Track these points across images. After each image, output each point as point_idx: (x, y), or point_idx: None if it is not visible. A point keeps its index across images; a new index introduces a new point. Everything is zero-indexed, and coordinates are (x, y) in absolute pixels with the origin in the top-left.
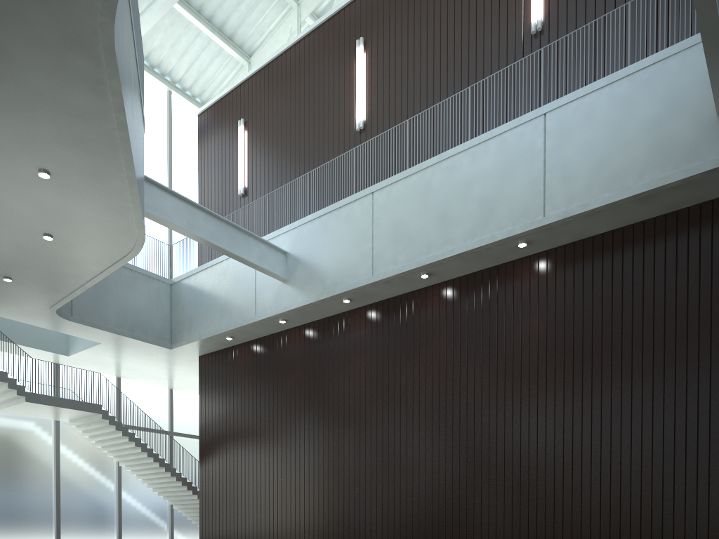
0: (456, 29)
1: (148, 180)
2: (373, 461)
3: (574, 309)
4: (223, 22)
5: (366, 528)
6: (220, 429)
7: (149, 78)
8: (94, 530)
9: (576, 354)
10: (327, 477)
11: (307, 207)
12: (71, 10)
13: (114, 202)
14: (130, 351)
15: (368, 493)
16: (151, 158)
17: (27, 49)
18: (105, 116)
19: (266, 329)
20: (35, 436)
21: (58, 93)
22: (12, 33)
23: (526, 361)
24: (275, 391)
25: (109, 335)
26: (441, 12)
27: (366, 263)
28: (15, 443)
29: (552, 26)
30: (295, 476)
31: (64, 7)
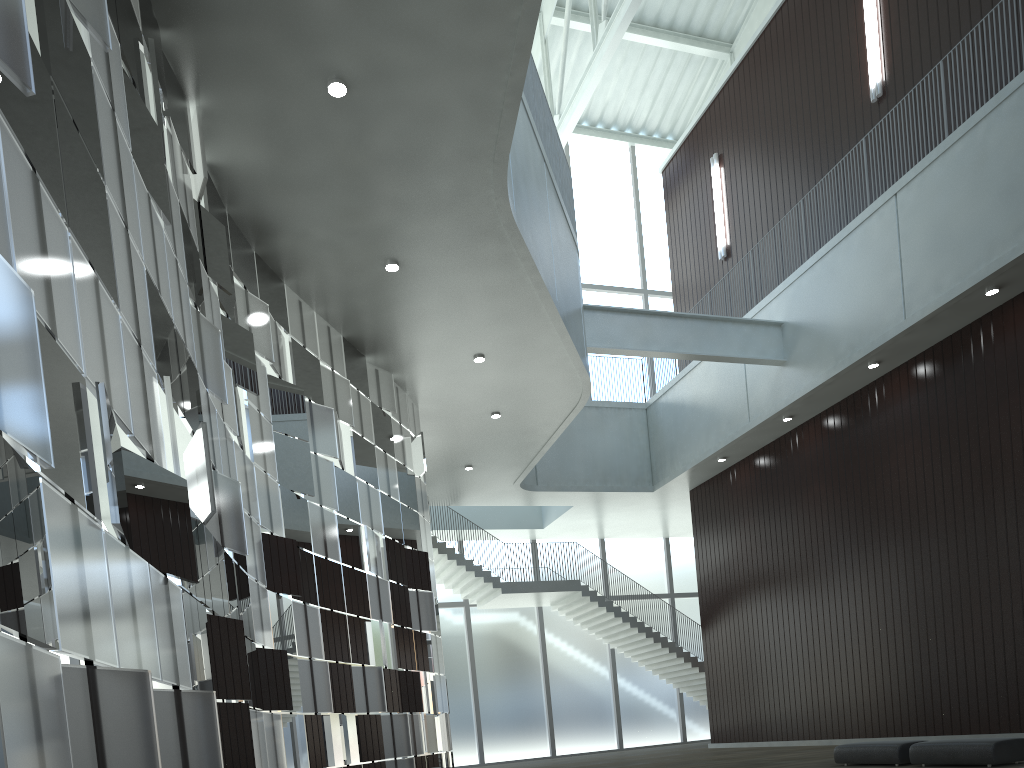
0: None
1: (590, 308)
2: (937, 592)
3: None
4: (689, 19)
5: (932, 694)
6: (722, 582)
7: (605, 144)
8: (590, 729)
9: None
10: (869, 626)
11: (810, 244)
12: (470, 208)
13: (550, 358)
14: (607, 506)
15: (933, 640)
16: (616, 246)
17: (441, 259)
18: (521, 283)
19: (767, 435)
20: (519, 629)
21: (475, 282)
22: (427, 251)
23: None
24: (788, 516)
25: (579, 494)
26: None
27: (893, 303)
28: (500, 639)
29: None
30: (824, 631)
31: (463, 209)
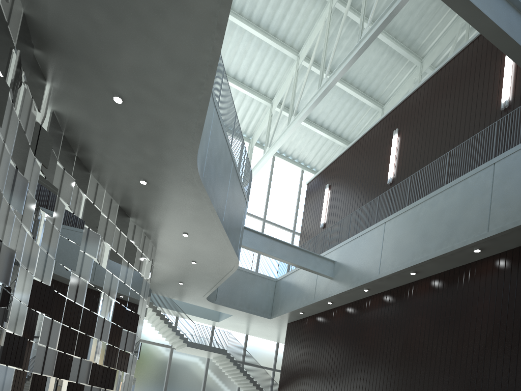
0: (453, 114)
1: (248, 229)
2: None
3: (516, 294)
4: (335, 128)
5: None
6: (291, 368)
7: (291, 165)
8: None
9: (515, 327)
10: None
11: (355, 232)
12: (180, 168)
13: (219, 244)
14: (249, 320)
15: None
16: (285, 209)
17: (167, 185)
18: (204, 207)
19: (321, 307)
20: (195, 366)
21: (183, 200)
22: (160, 180)
23: (478, 332)
24: (323, 346)
25: (235, 310)
26: (445, 106)
27: (376, 266)
28: (185, 368)
29: (516, 102)
30: None
31: (177, 167)
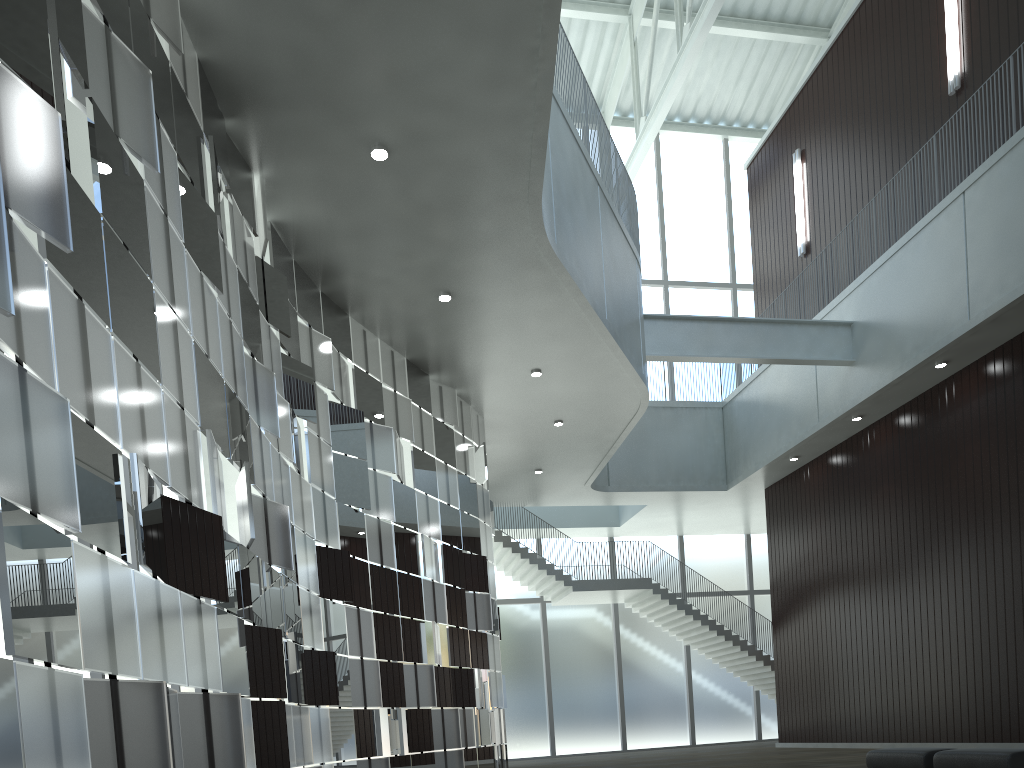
0: None
1: (652, 317)
2: (1000, 597)
3: None
4: (784, 8)
5: (992, 700)
6: (793, 581)
7: (697, 139)
8: (662, 725)
9: None
10: (933, 629)
11: (886, 240)
12: (511, 244)
13: (604, 370)
14: (682, 505)
15: (994, 646)
16: (706, 241)
17: (489, 288)
18: (567, 305)
19: (838, 434)
20: (594, 625)
21: (523, 307)
22: (476, 282)
23: None
24: (858, 516)
25: (651, 494)
26: None
27: (958, 303)
28: (575, 635)
29: None
30: (889, 633)
31: (504, 245)
